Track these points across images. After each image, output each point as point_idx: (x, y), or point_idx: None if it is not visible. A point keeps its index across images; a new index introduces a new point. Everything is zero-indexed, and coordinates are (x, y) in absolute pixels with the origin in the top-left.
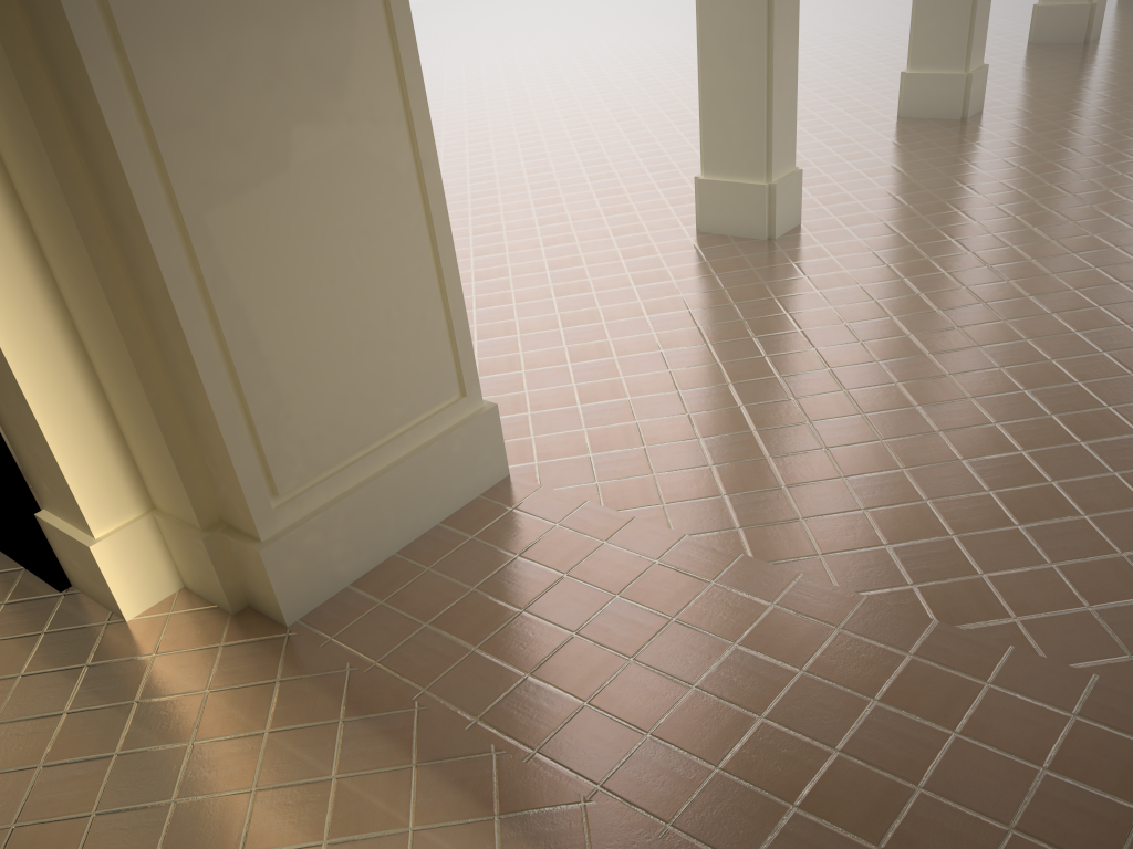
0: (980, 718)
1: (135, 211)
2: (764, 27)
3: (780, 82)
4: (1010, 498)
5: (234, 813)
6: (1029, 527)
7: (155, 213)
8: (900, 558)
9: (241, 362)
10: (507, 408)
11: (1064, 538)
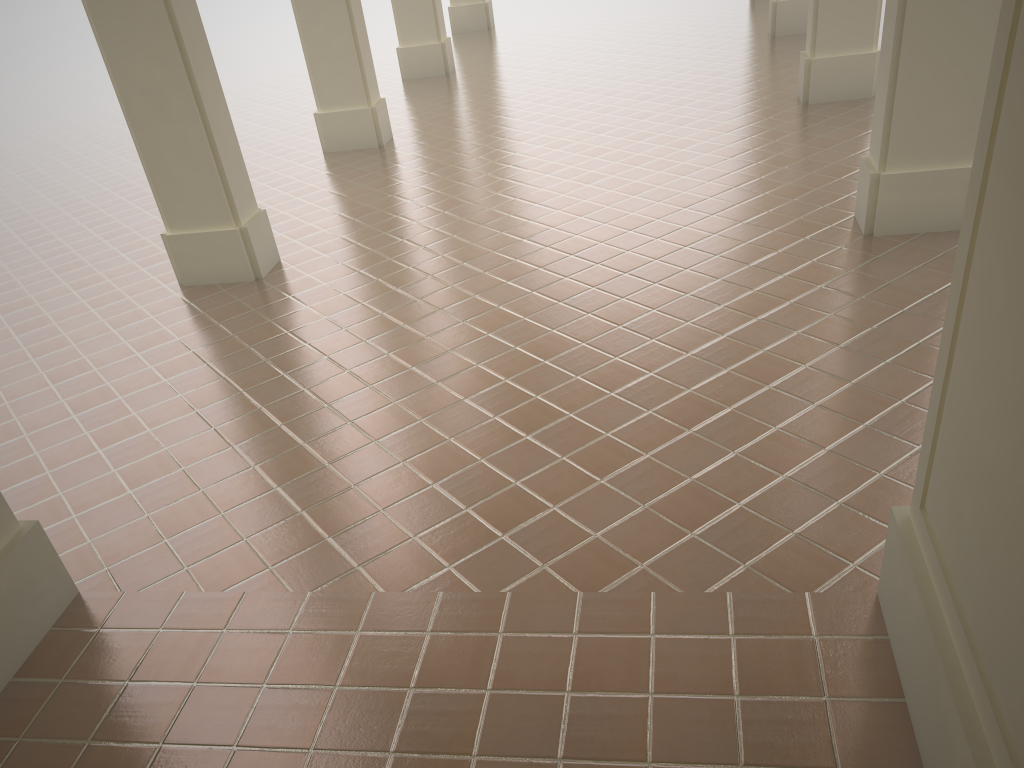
0: (664, 670)
1: None
2: (185, 79)
3: (219, 130)
4: (583, 458)
5: None
6: (611, 479)
7: None
8: (521, 544)
9: None
10: (45, 518)
11: (643, 480)
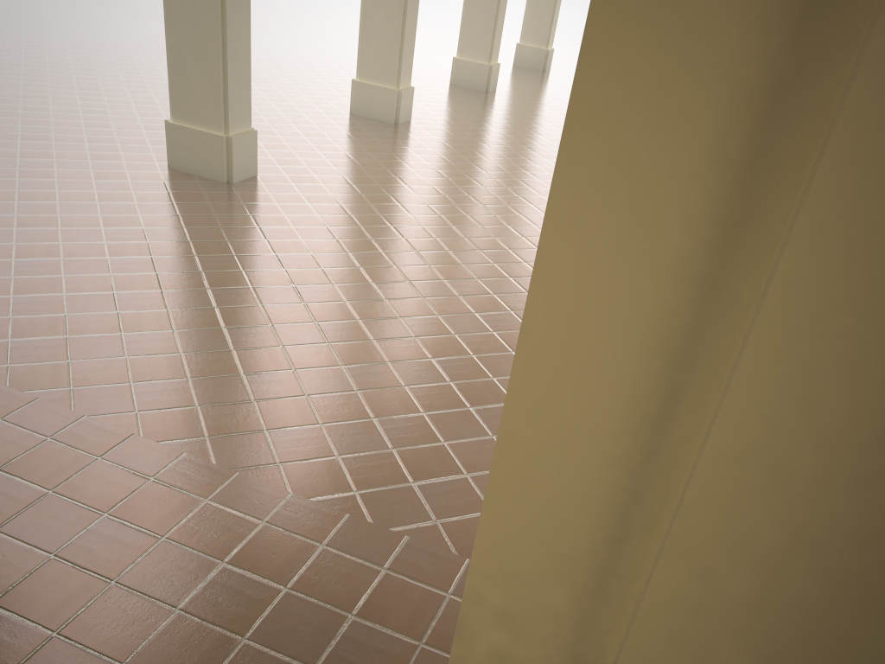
0: (310, 574)
1: None
2: (218, 2)
3: (234, 53)
4: (372, 397)
5: None
6: (381, 420)
7: None
8: (274, 441)
9: None
10: None
11: (405, 429)
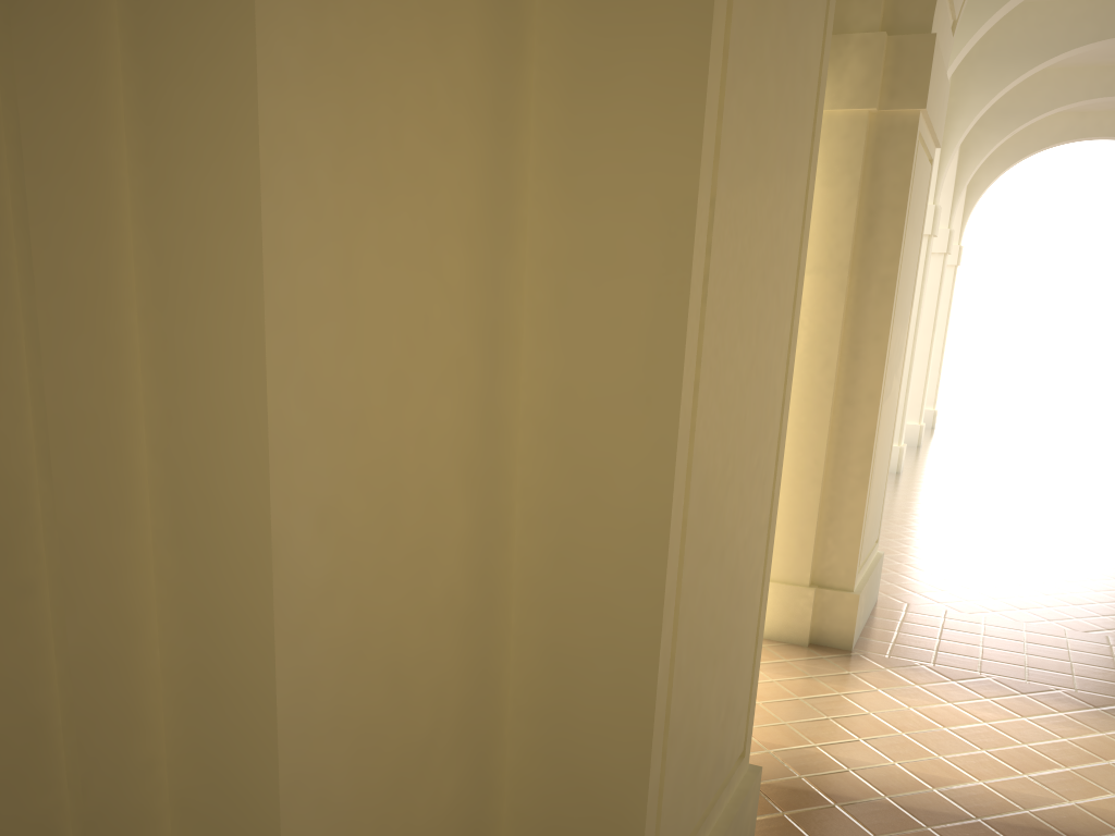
0: None
1: (876, 394)
2: None
3: None
4: None
5: (952, 710)
6: None
7: (881, 397)
8: None
9: (871, 483)
10: None
11: None
